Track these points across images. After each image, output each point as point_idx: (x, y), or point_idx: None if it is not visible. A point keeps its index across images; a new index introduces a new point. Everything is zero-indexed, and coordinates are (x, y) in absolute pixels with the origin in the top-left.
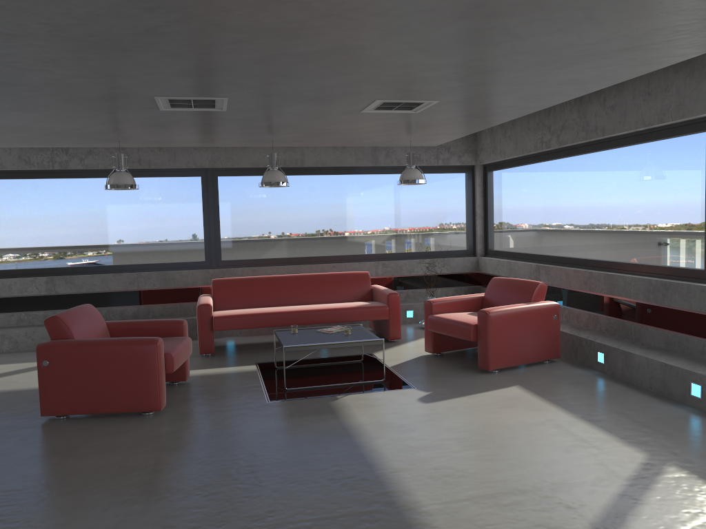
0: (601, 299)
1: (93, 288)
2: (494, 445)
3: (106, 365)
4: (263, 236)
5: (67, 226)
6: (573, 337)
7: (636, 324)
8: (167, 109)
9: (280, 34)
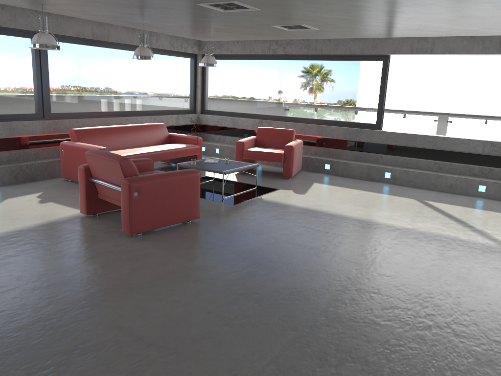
0: (313, 138)
1: None
2: (370, 204)
3: (173, 191)
4: (79, 94)
5: None
6: (306, 158)
7: (337, 149)
8: (201, 5)
9: (409, 5)
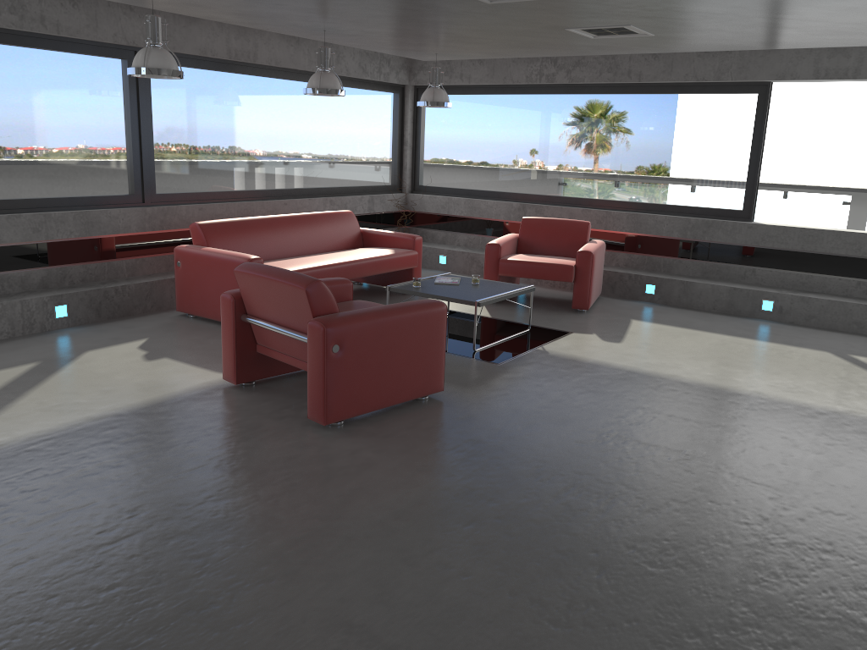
0: (621, 237)
1: None
2: (751, 363)
3: (401, 341)
4: (203, 159)
5: None
6: (610, 274)
7: (667, 257)
8: None
9: None
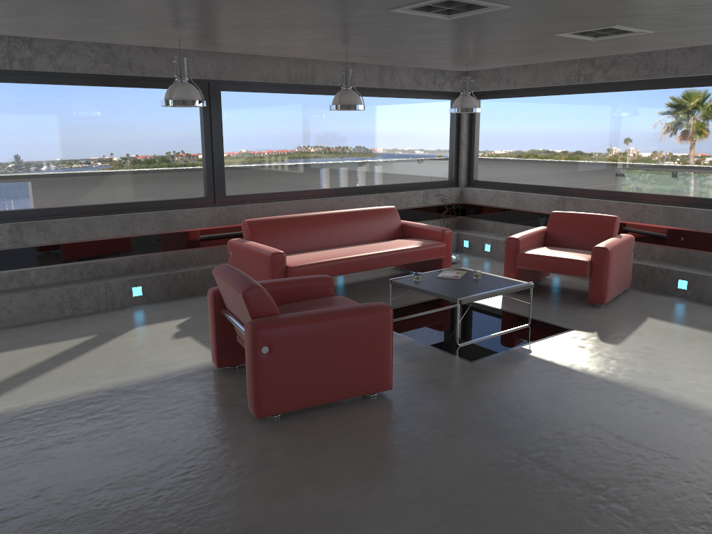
0: (657, 231)
1: (75, 236)
2: None
3: (338, 343)
4: (268, 166)
5: (29, 151)
6: (641, 267)
7: (705, 252)
8: (399, 11)
9: None
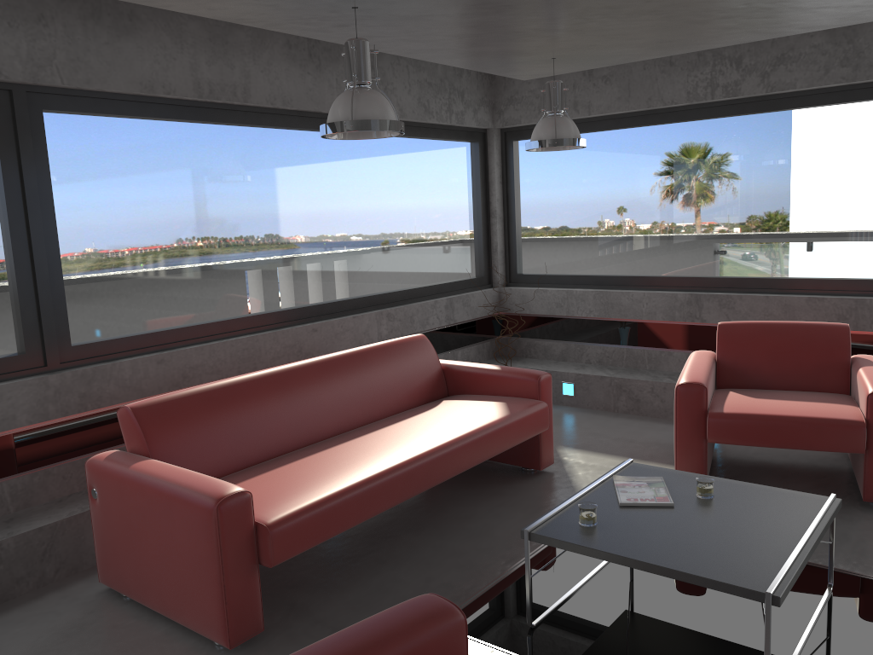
0: None
1: None
2: None
3: None
4: (164, 273)
5: None
6: None
7: None
8: None
9: None
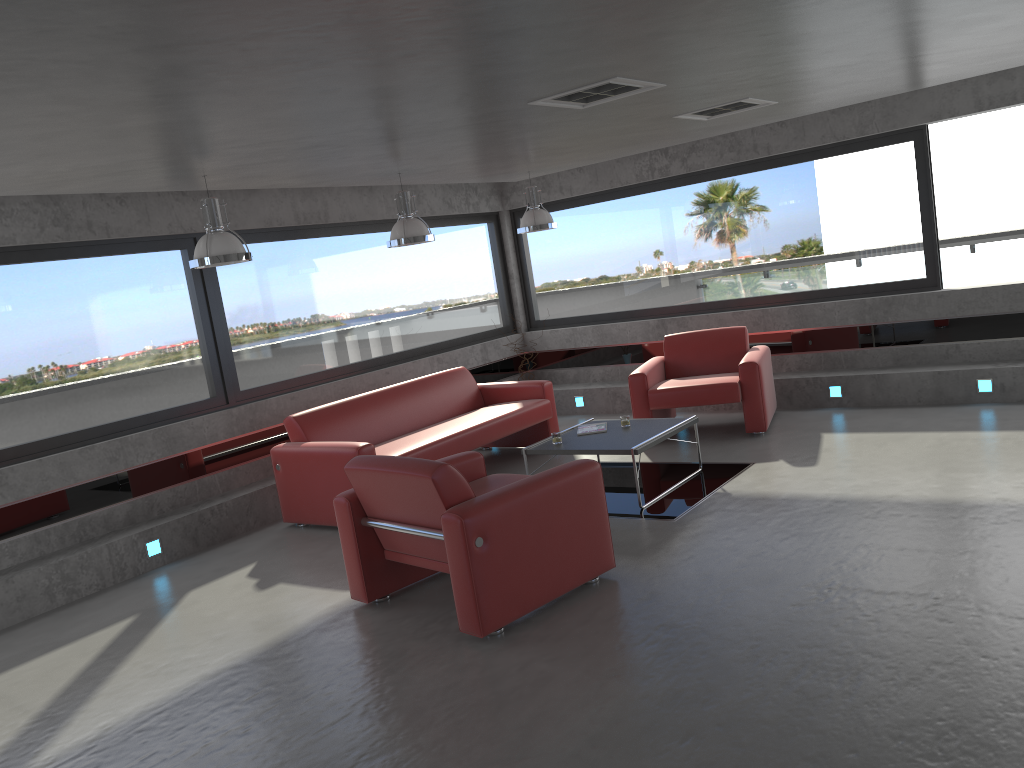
0: (786, 337)
1: (46, 485)
2: (984, 462)
3: (554, 517)
4: (287, 341)
5: None
6: (782, 382)
7: (847, 350)
8: (538, 103)
9: None
